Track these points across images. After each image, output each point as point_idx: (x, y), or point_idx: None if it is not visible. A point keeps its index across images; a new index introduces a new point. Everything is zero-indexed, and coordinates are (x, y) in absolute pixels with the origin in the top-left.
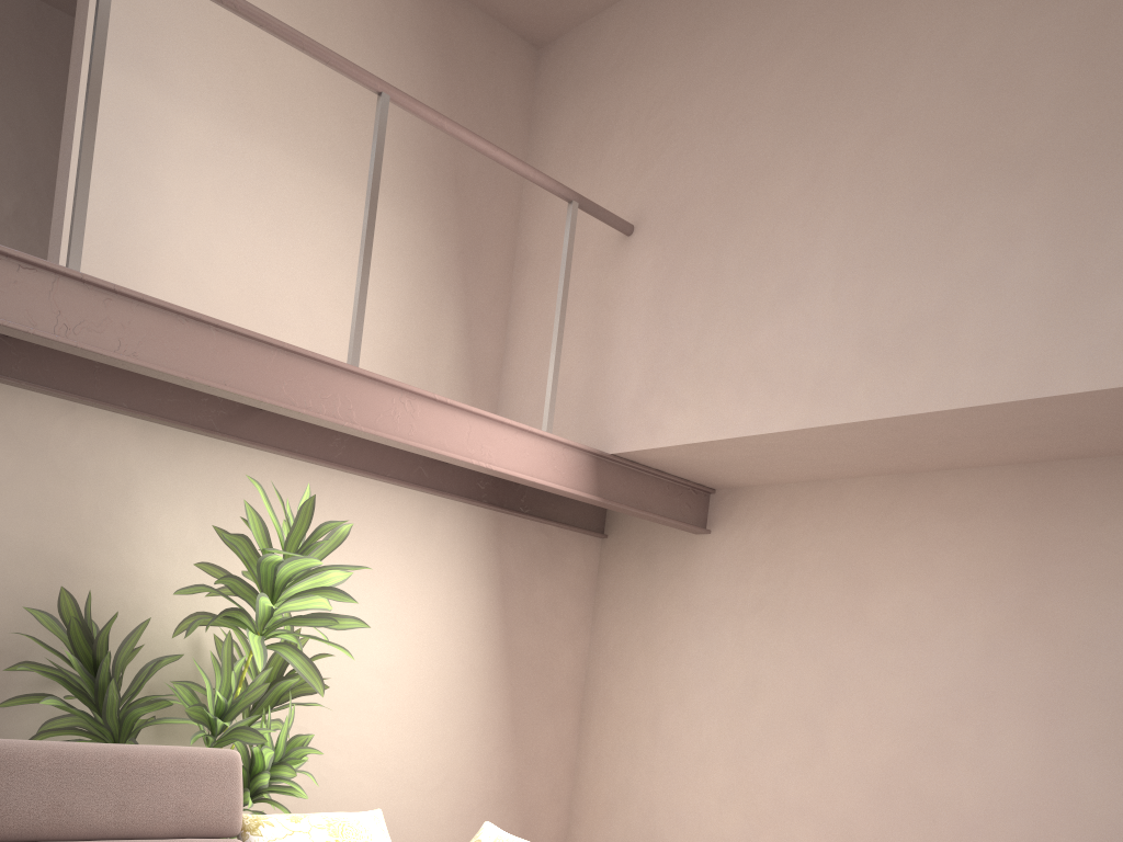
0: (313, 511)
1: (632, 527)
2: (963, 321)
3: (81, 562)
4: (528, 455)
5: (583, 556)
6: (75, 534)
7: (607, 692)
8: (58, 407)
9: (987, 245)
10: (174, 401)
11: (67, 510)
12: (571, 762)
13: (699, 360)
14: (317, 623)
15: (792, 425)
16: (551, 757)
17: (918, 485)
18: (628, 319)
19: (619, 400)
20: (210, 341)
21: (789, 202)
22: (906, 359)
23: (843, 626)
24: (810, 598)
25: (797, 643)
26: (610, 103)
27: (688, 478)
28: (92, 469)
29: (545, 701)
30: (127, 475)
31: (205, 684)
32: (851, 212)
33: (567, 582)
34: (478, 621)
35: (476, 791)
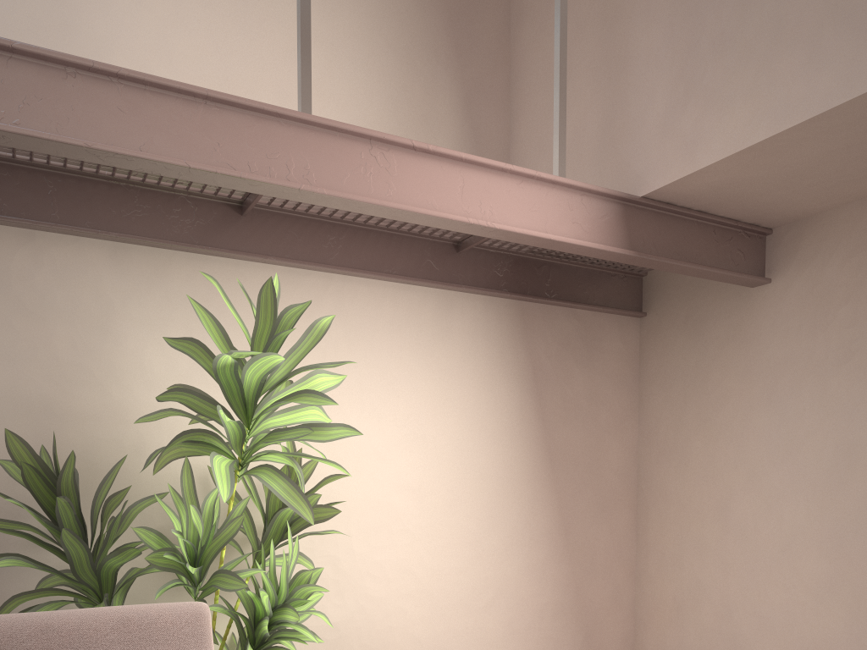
0: (275, 300)
1: (673, 298)
2: None
3: (66, 405)
4: (538, 208)
5: (622, 339)
6: (54, 375)
7: (662, 484)
8: (15, 237)
9: None
10: (143, 216)
11: (42, 350)
12: (631, 563)
13: (745, 36)
14: (290, 435)
15: None
16: (608, 559)
17: None
18: (646, 26)
19: (644, 129)
20: (113, 98)
21: None
22: None
23: None
24: None
25: None
26: None
27: (738, 217)
28: (63, 302)
29: (596, 500)
30: (103, 304)
31: (220, 522)
32: None
33: (606, 370)
34: (512, 422)
35: (530, 604)
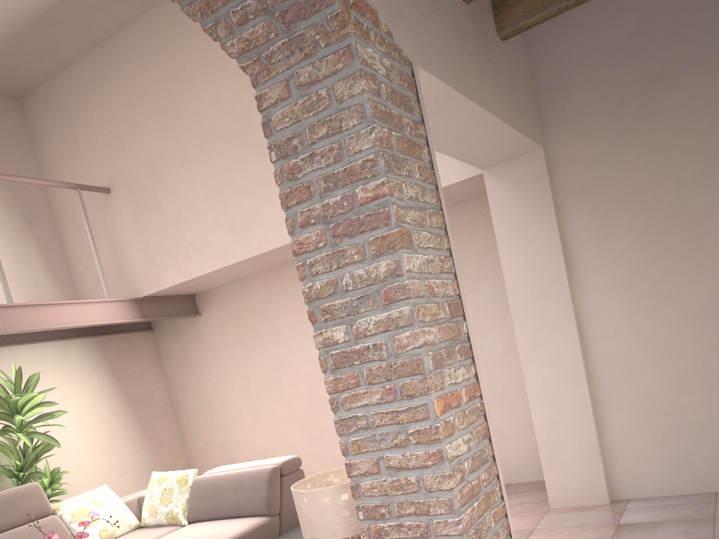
0: (21, 372)
1: (164, 322)
2: (263, 214)
3: None
4: (104, 312)
5: (146, 342)
6: None
7: (183, 401)
8: None
9: (260, 182)
10: None
11: None
12: (180, 439)
13: (165, 246)
14: (46, 418)
15: (215, 268)
16: (169, 440)
17: (278, 271)
18: (125, 233)
19: (135, 271)
20: None
21: (177, 171)
22: (248, 232)
23: (272, 339)
24: (254, 331)
25: (256, 352)
26: (72, 128)
27: (181, 294)
28: None
29: (156, 416)
30: None
31: None
32: (205, 173)
33: (144, 357)
34: (109, 391)
35: (140, 467)
